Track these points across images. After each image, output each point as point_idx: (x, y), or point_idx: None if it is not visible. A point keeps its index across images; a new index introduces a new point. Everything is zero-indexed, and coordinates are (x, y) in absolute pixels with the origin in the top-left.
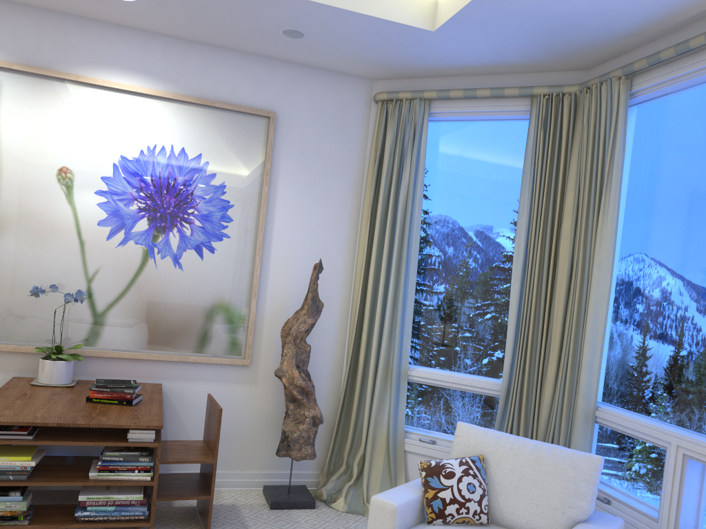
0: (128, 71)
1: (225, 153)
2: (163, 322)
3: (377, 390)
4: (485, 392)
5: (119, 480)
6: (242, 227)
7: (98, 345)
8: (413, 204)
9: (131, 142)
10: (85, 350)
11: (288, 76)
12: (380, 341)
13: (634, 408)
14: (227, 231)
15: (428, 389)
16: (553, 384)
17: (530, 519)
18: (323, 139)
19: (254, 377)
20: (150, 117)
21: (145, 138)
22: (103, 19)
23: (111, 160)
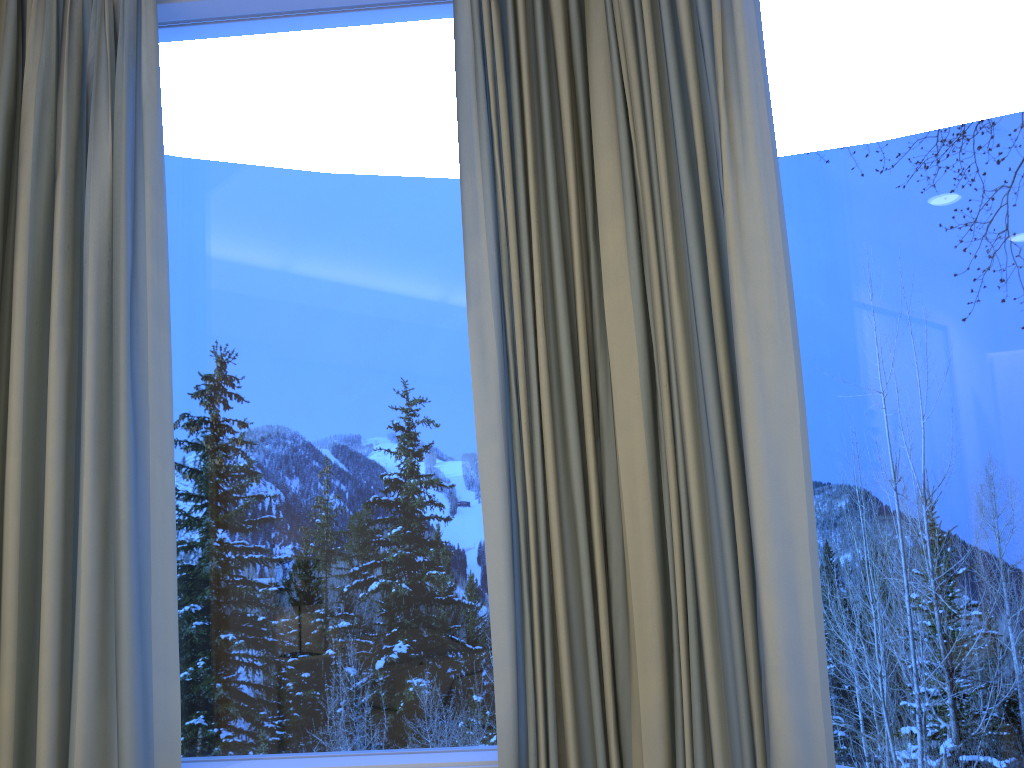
0: None
1: None
2: None
3: None
4: None
5: None
6: None
7: None
8: (136, 246)
9: None
10: None
11: None
12: (68, 707)
13: None
14: None
15: None
16: (665, 739)
17: None
18: None
19: None
20: None
21: None
22: None
23: None
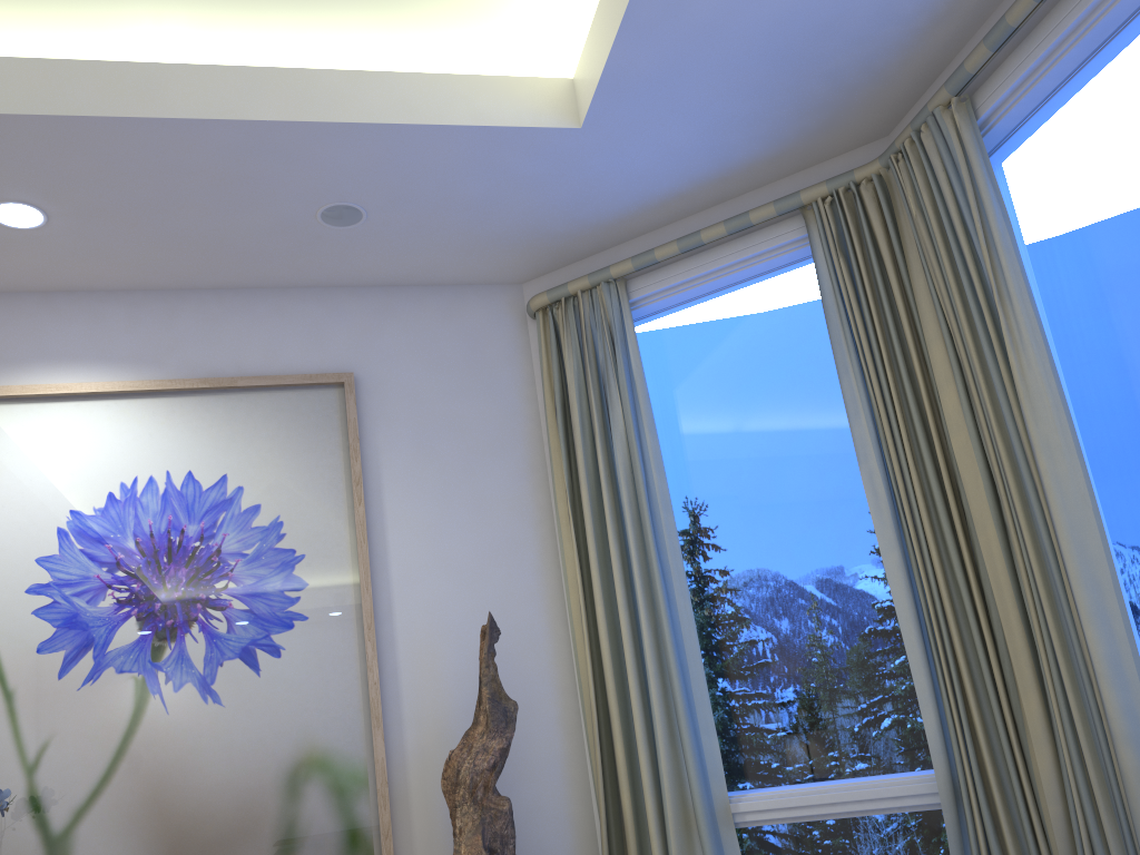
0: (70, 362)
1: (271, 465)
2: (196, 822)
3: None
4: (908, 806)
5: None
6: (328, 593)
7: None
8: (645, 467)
9: (88, 483)
10: None
11: (365, 310)
12: (654, 755)
13: None
14: (300, 606)
15: (784, 834)
16: (1048, 740)
17: None
18: (453, 400)
19: None
20: (119, 431)
21: (115, 470)
22: (12, 287)
23: (52, 523)
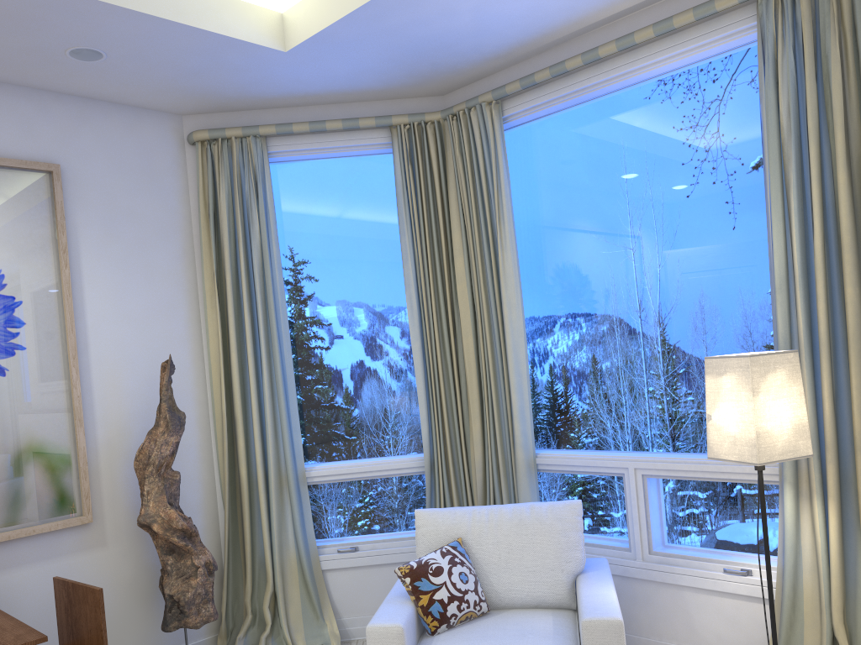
0: None
1: None
2: None
3: (274, 507)
4: (404, 473)
5: None
6: (41, 331)
7: None
8: (271, 267)
9: None
10: None
11: (66, 114)
12: (263, 444)
13: (574, 444)
14: (20, 339)
15: (335, 488)
16: (481, 443)
17: (531, 589)
18: (132, 196)
19: (101, 537)
20: None
21: None
22: None
23: None
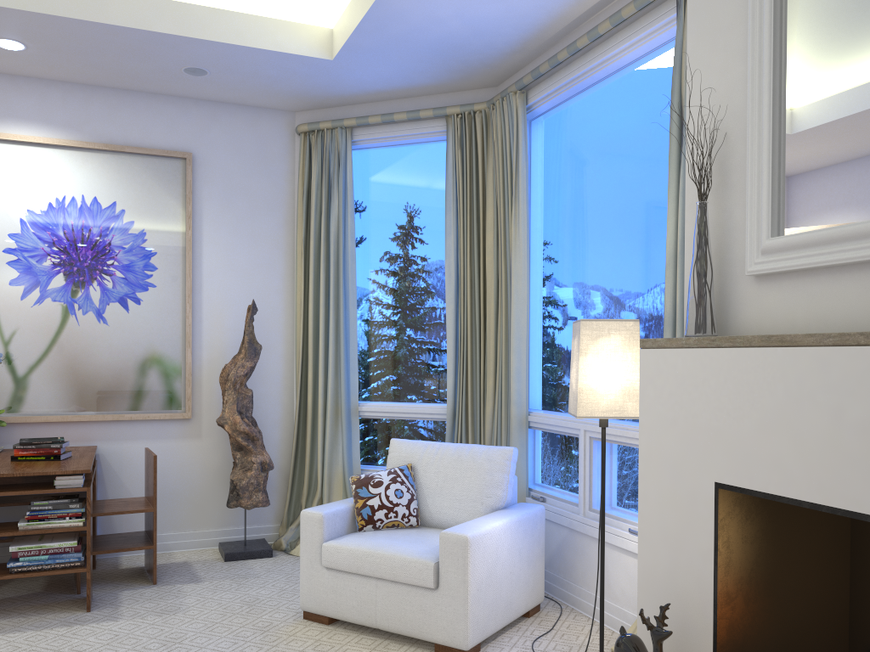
0: (27, 121)
1: (141, 200)
2: (92, 380)
3: (328, 430)
4: (435, 418)
5: (50, 528)
6: (168, 275)
7: (23, 411)
8: (345, 236)
9: (37, 196)
10: (8, 417)
11: (202, 115)
12: (326, 379)
13: (559, 407)
14: (152, 280)
15: (380, 423)
16: (492, 398)
17: (455, 514)
18: (247, 177)
19: (198, 431)
20: (56, 168)
21: (53, 190)
22: None
23: (17, 215)
